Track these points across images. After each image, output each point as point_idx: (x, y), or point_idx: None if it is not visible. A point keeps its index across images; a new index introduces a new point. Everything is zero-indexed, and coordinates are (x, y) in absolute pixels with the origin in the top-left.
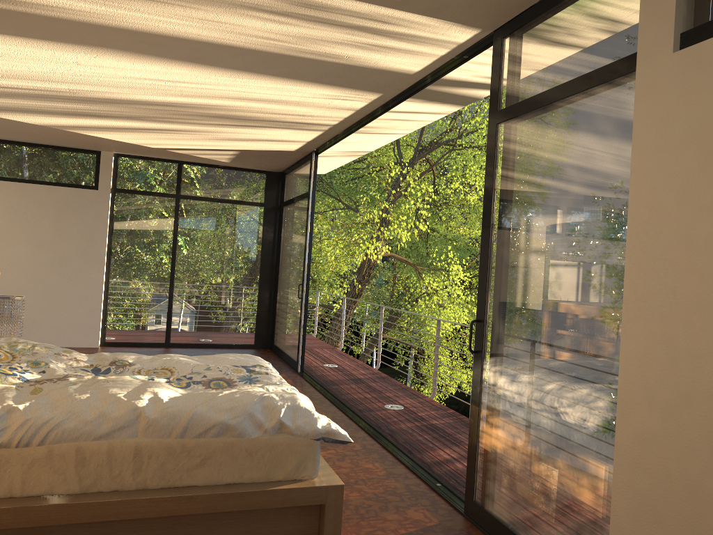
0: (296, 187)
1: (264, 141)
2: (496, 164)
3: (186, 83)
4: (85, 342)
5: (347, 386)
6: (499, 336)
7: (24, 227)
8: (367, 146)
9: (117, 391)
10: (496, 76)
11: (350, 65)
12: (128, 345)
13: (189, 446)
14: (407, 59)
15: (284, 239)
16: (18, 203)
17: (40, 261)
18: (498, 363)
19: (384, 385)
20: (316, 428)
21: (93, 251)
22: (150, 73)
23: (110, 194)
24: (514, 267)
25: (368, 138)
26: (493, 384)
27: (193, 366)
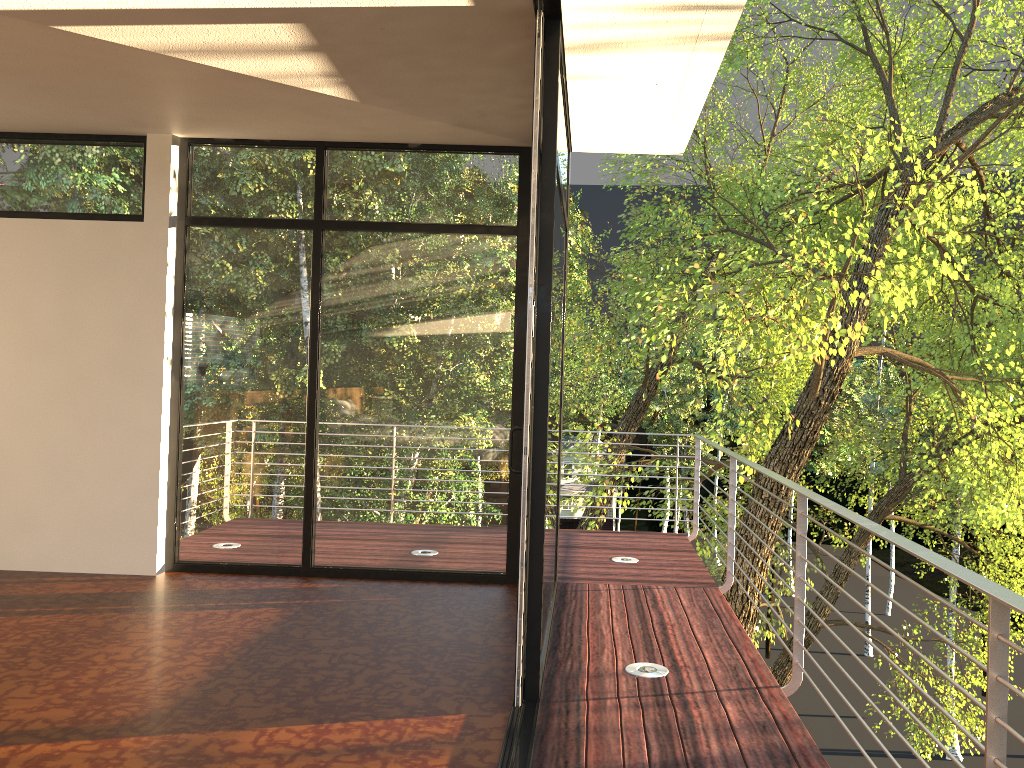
0: None
1: None
2: None
3: None
4: (129, 563)
5: None
6: None
7: (3, 313)
8: None
9: None
10: None
11: None
12: (223, 571)
13: None
14: None
15: None
16: None
17: (36, 385)
18: None
19: None
20: None
21: (138, 358)
22: None
23: (168, 229)
24: None
25: None
26: None
27: None
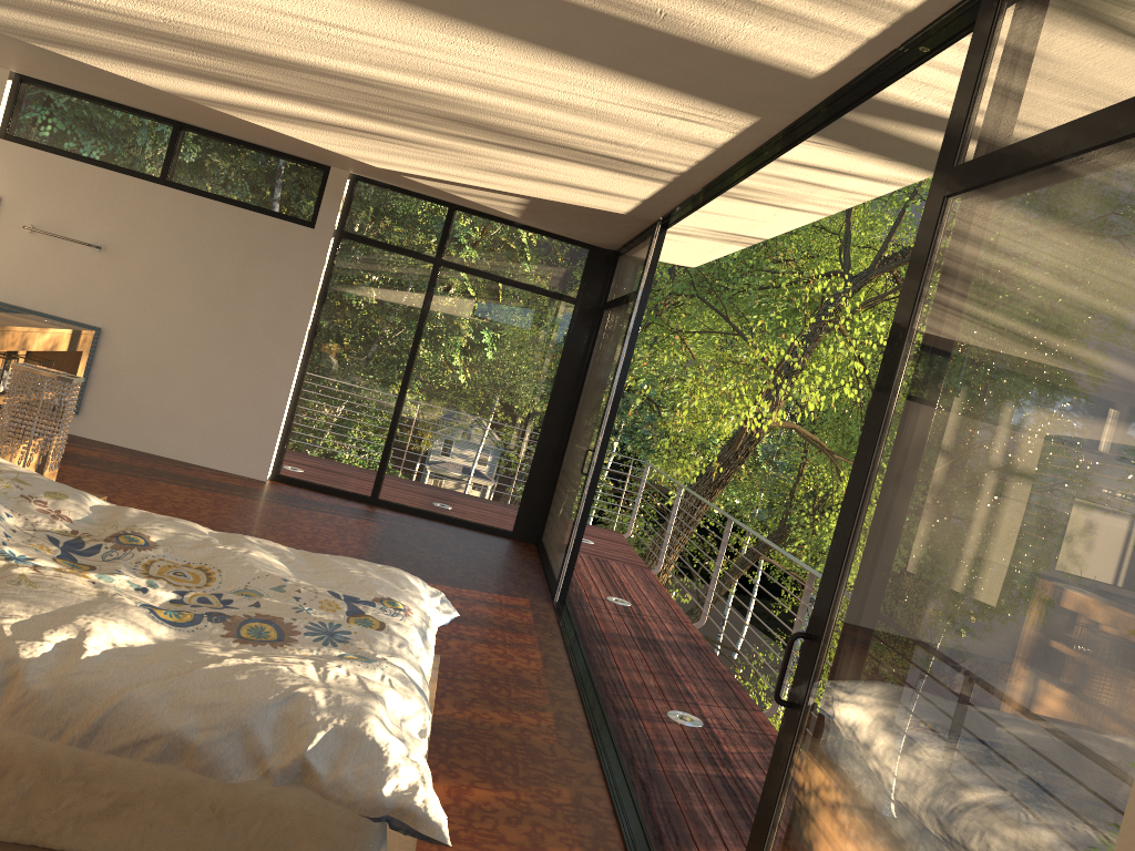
0: (626, 280)
1: (563, 185)
2: (924, 290)
3: (366, 34)
4: (248, 468)
5: (624, 651)
6: (840, 690)
7: (192, 268)
8: (756, 228)
9: (14, 609)
10: (969, 87)
11: (675, 37)
12: (312, 488)
13: (91, 770)
14: (794, 38)
15: (592, 365)
16: (191, 228)
17: (206, 326)
18: (824, 755)
19: (692, 665)
20: (378, 793)
21: (288, 325)
22: (285, 0)
23: (331, 239)
24: (905, 542)
25: (754, 211)
26: (803, 797)
27: (257, 577)
